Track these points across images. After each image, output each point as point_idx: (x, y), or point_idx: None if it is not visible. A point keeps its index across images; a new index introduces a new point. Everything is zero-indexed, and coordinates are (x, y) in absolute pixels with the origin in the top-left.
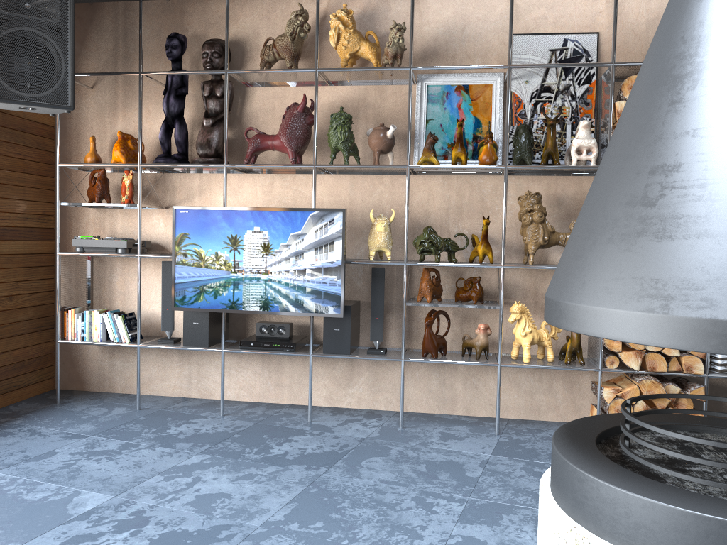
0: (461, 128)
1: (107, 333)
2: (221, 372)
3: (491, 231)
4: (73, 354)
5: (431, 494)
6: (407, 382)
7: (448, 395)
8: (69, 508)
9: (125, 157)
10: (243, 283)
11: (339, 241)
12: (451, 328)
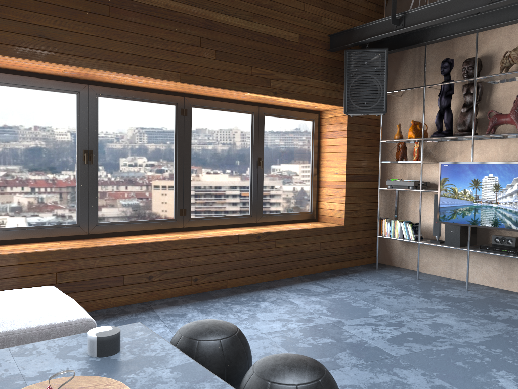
0: None
1: (403, 234)
2: (467, 263)
3: None
4: (386, 244)
5: None
6: None
7: None
8: (369, 312)
9: (414, 134)
10: (480, 209)
11: None
12: None
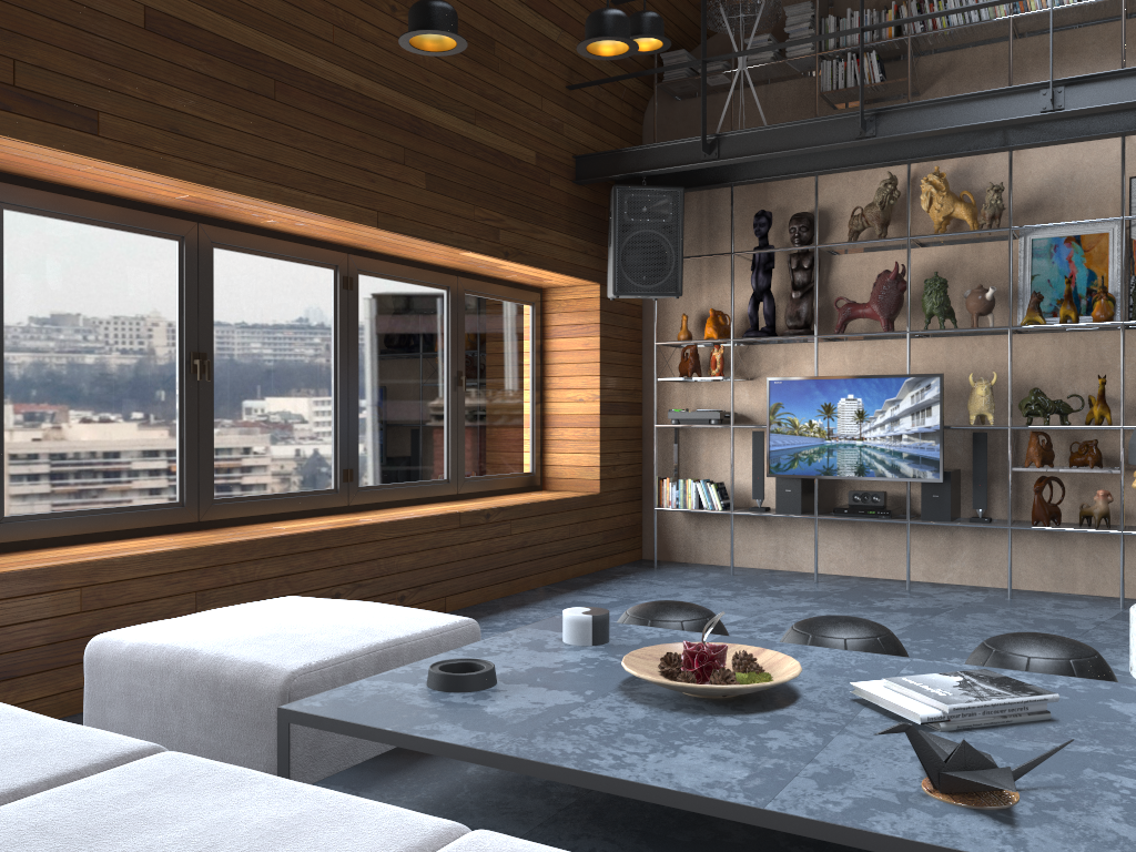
0: (1069, 285)
1: (699, 502)
2: (815, 539)
3: (1113, 391)
4: (660, 525)
5: None
6: (1017, 557)
7: (1066, 572)
8: None
9: (717, 332)
10: (837, 450)
11: (936, 406)
12: (1067, 498)
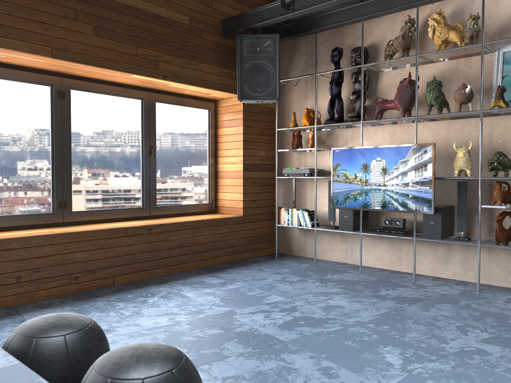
0: None
1: (300, 222)
2: (360, 247)
3: None
4: (286, 234)
5: (471, 326)
6: (490, 264)
7: None
8: (263, 300)
9: (308, 122)
10: (370, 192)
11: (430, 164)
12: None
